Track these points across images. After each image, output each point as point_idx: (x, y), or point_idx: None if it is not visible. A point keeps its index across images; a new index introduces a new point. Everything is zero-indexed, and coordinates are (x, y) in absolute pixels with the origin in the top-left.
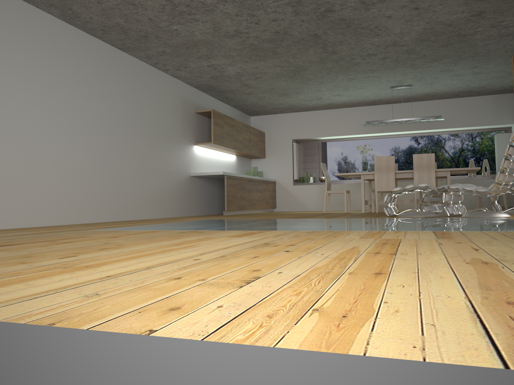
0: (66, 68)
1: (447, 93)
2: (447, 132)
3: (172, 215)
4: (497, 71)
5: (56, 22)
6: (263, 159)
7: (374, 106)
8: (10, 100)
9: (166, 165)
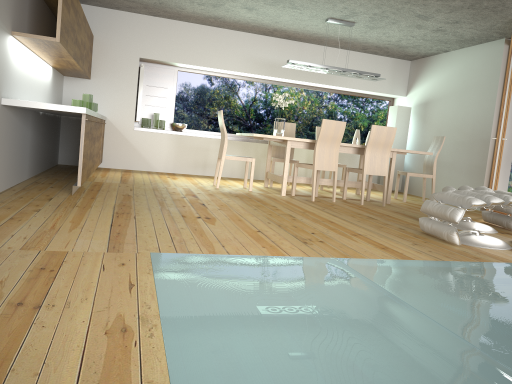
0: None
1: (361, 44)
2: (334, 91)
3: None
4: (457, 34)
5: None
6: (86, 80)
7: (265, 36)
8: None
9: None
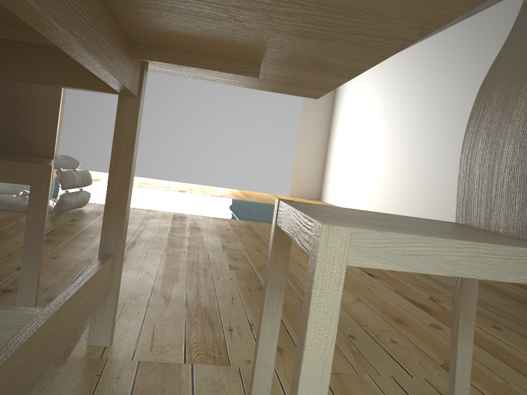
0: (419, 82)
1: None
2: None
3: None
4: None
5: (418, 46)
6: None
7: None
8: (387, 128)
9: None
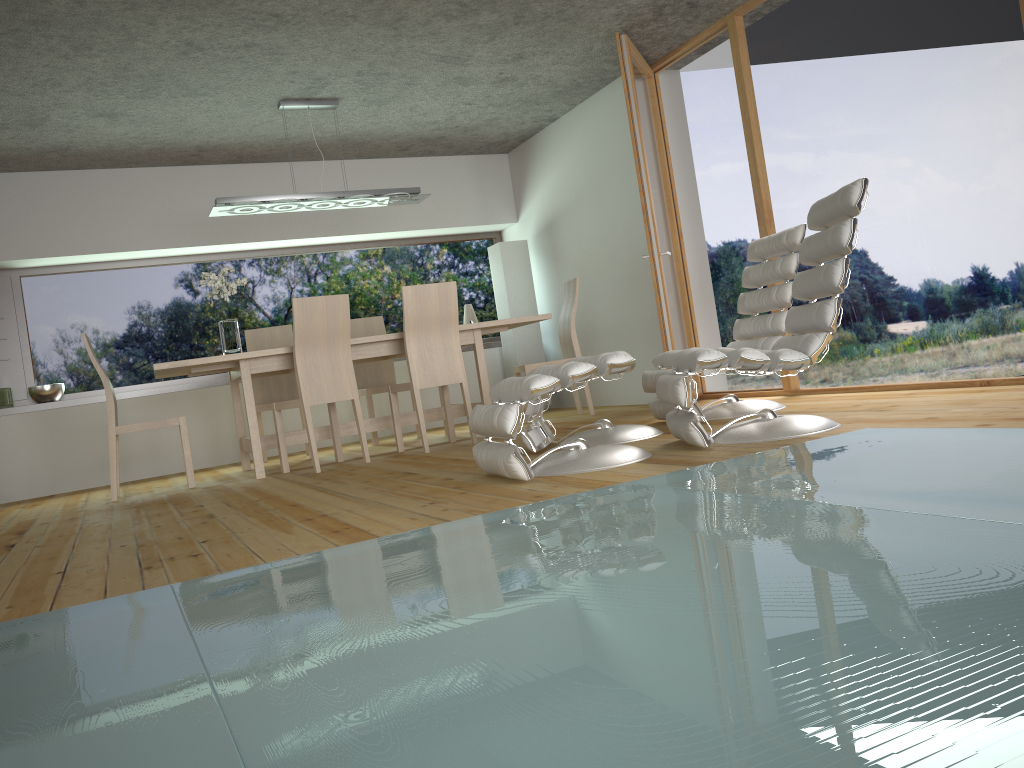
0: None
1: (390, 142)
2: (376, 244)
3: None
4: (542, 81)
5: None
6: None
7: (192, 167)
8: None
9: None
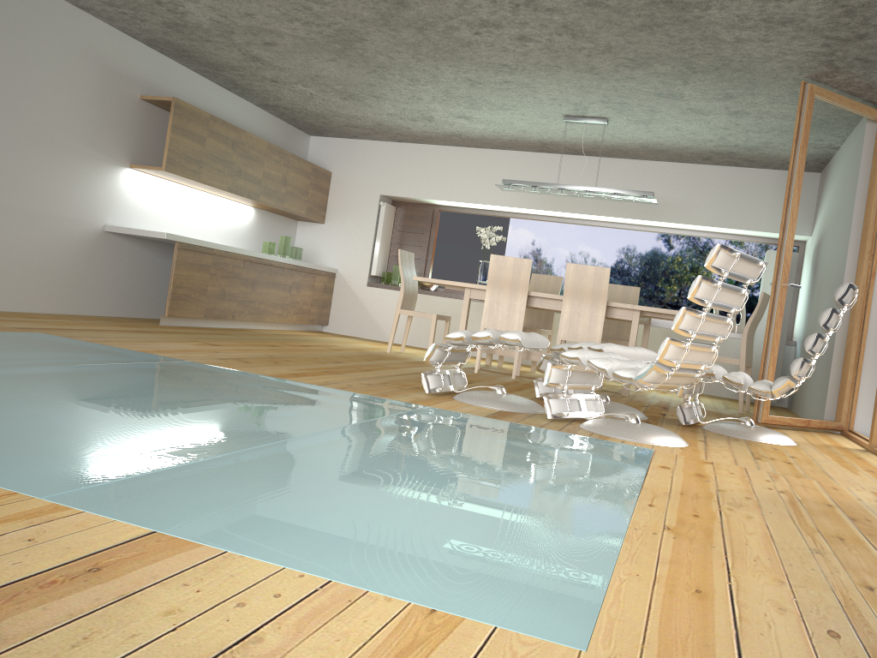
0: None
1: (686, 152)
2: (681, 231)
3: (29, 307)
4: (777, 115)
5: None
6: (319, 225)
7: (547, 154)
8: None
9: (27, 198)
